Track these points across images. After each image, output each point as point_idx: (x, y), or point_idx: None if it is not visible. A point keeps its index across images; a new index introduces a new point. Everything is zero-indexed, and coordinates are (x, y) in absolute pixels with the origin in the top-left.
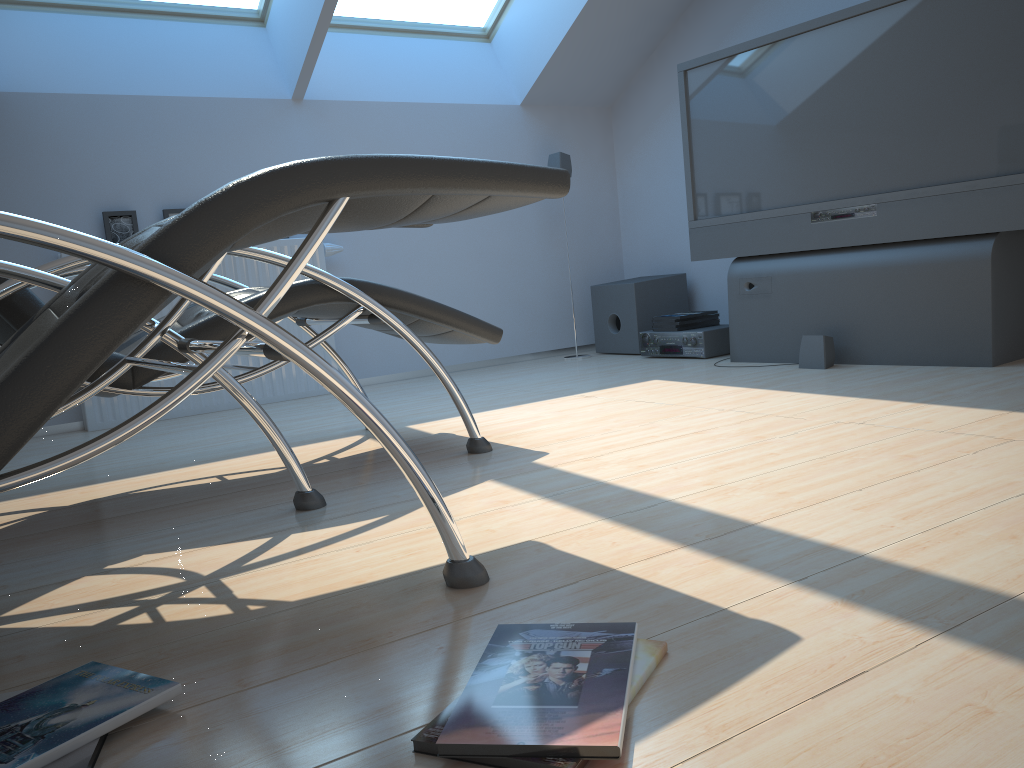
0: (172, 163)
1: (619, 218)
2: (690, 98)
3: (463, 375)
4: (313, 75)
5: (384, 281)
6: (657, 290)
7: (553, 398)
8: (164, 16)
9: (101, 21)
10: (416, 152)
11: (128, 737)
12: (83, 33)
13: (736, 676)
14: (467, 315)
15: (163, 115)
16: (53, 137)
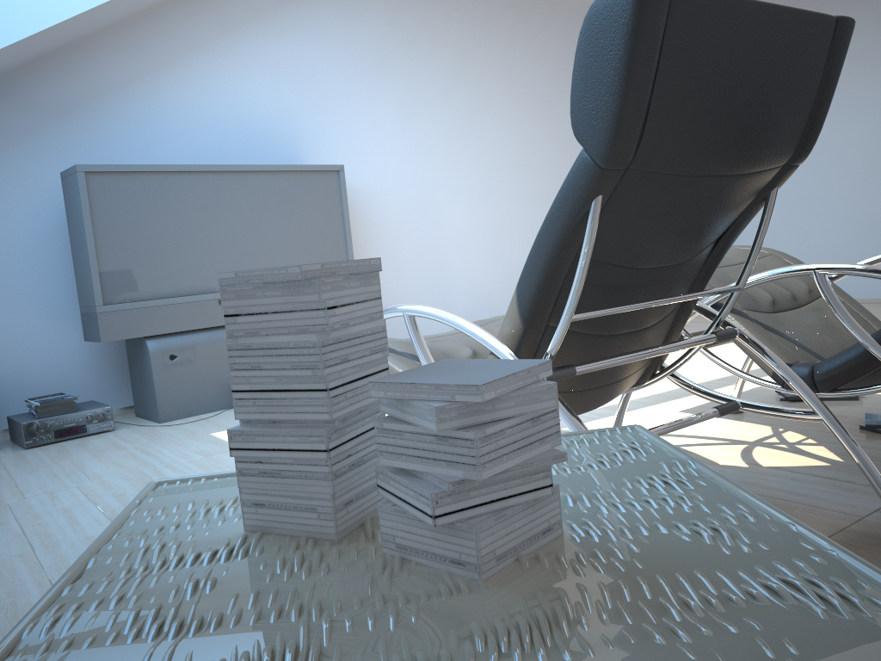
0: None
1: None
2: (91, 197)
3: None
4: None
5: None
6: None
7: None
8: None
9: None
10: None
11: None
12: None
13: None
14: None
15: None
16: None
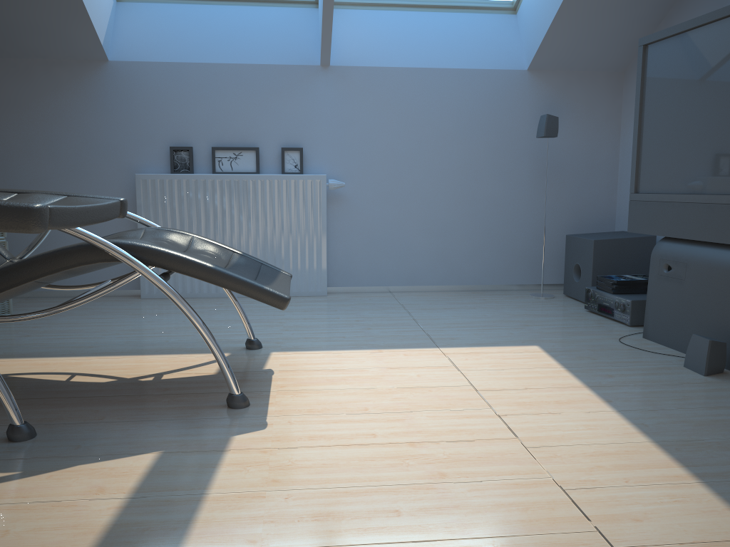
0: (224, 113)
1: (617, 174)
2: (646, 72)
3: (428, 297)
4: (344, 45)
5: (380, 212)
6: (619, 249)
7: (420, 348)
8: (243, 2)
9: (197, 8)
10: (422, 109)
11: None
12: (182, 17)
13: None
14: (249, 283)
15: (221, 77)
16: (145, 92)
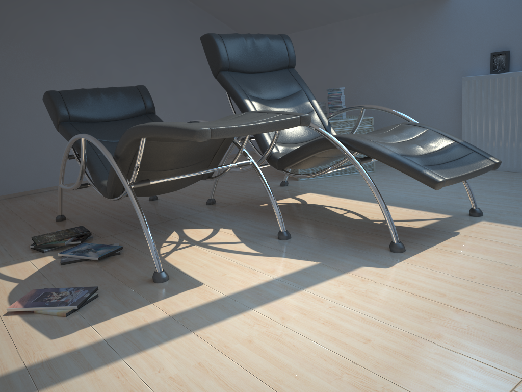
0: None
1: None
2: None
3: None
4: None
5: None
6: None
7: None
8: None
9: None
10: None
11: (87, 262)
12: None
13: (38, 328)
14: (411, 168)
15: None
16: (476, 13)
